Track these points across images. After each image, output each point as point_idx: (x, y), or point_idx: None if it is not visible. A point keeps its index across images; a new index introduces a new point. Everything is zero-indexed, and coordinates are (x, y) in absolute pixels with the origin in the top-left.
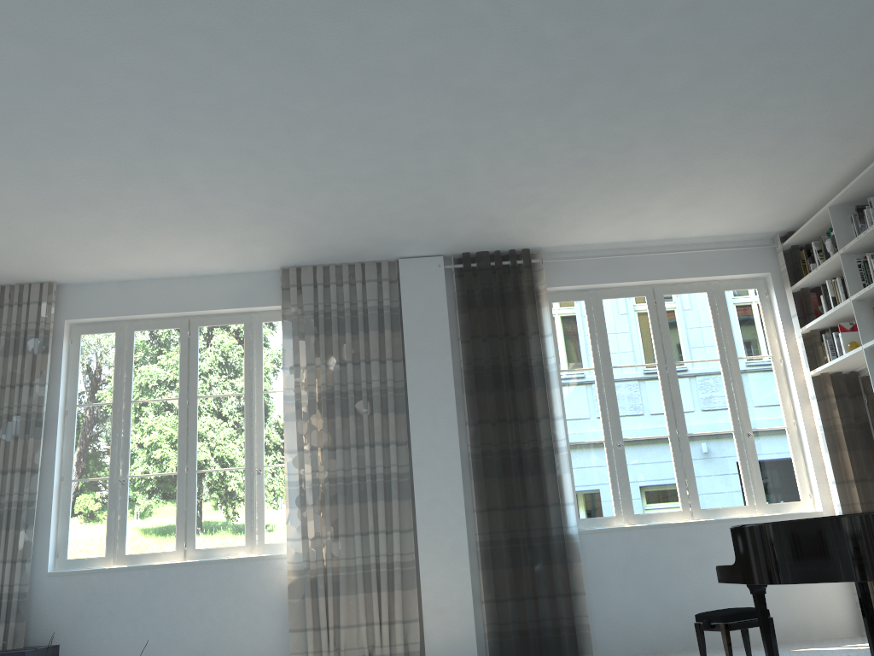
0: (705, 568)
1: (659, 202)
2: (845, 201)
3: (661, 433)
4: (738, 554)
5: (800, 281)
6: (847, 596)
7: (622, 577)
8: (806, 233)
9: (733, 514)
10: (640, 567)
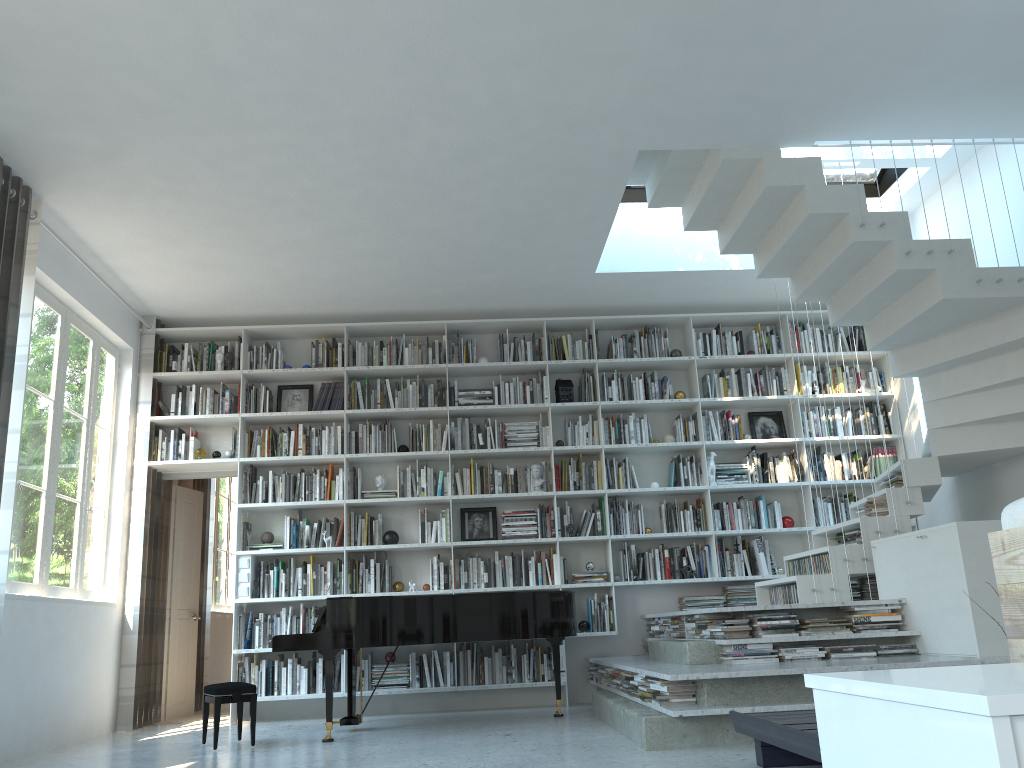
0: (53, 655)
1: (199, 250)
2: (257, 331)
3: (42, 485)
4: (335, 622)
5: (167, 373)
6: (113, 692)
7: (1, 661)
8: (187, 333)
9: (65, 596)
10: (15, 649)
